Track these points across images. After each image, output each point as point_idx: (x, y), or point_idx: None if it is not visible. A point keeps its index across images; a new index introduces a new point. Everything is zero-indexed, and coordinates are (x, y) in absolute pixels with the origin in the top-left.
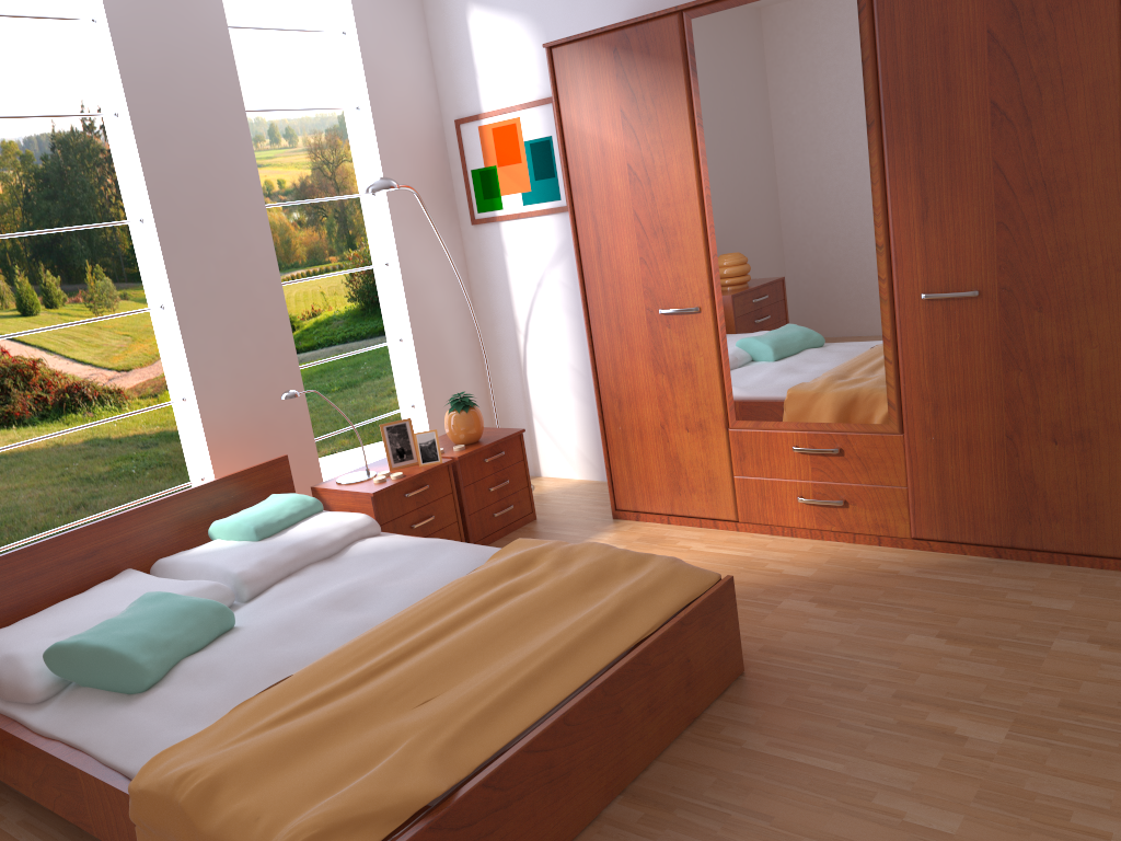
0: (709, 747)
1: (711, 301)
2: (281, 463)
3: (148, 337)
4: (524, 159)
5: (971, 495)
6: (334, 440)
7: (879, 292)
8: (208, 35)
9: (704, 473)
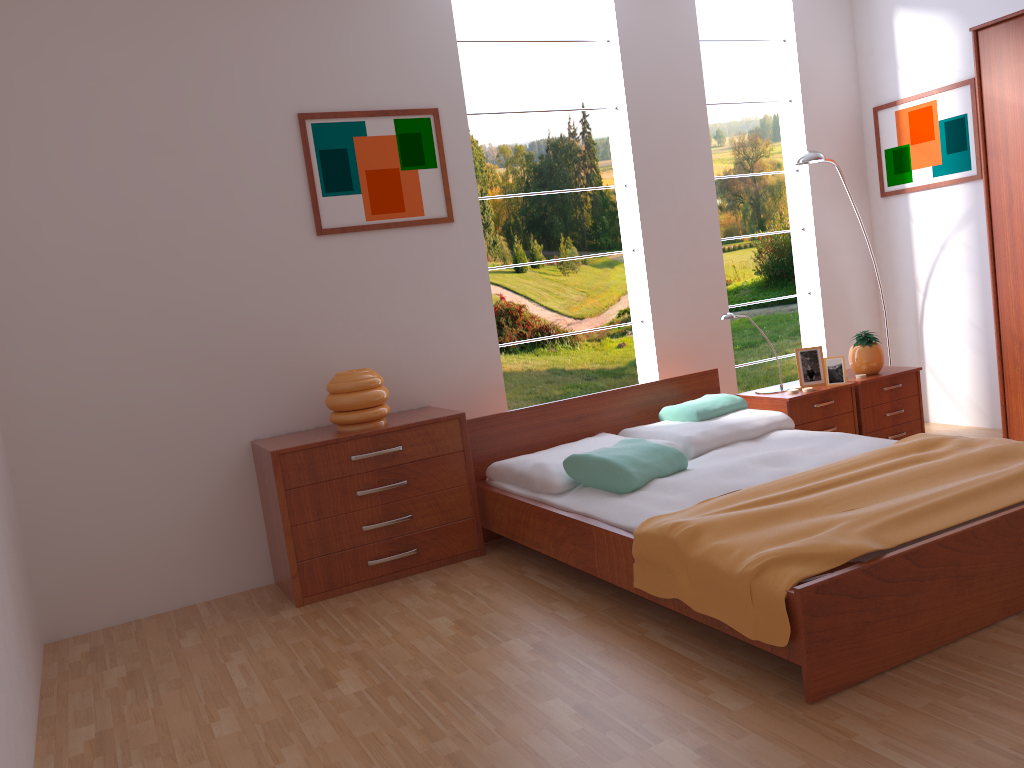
0: None
1: None
2: (712, 374)
3: (597, 294)
4: (937, 136)
5: None
6: None
7: None
8: (684, 47)
9: None
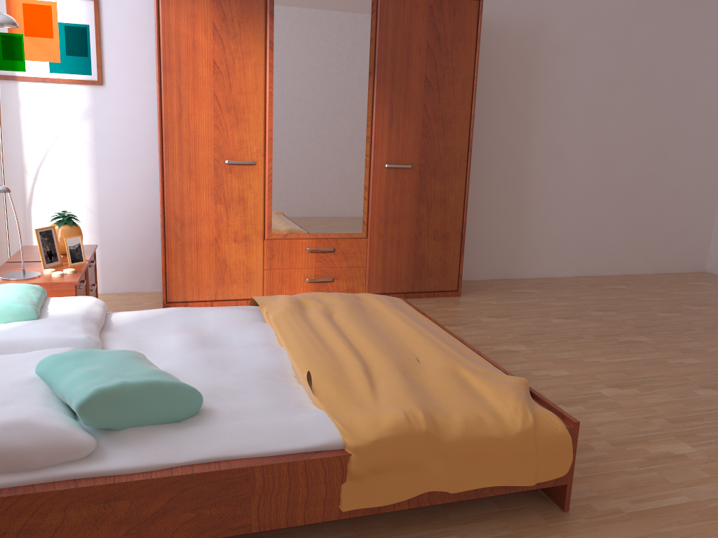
0: None
1: (263, 158)
2: None
3: None
4: (57, 36)
5: (397, 268)
6: None
7: (364, 162)
8: None
9: (244, 269)
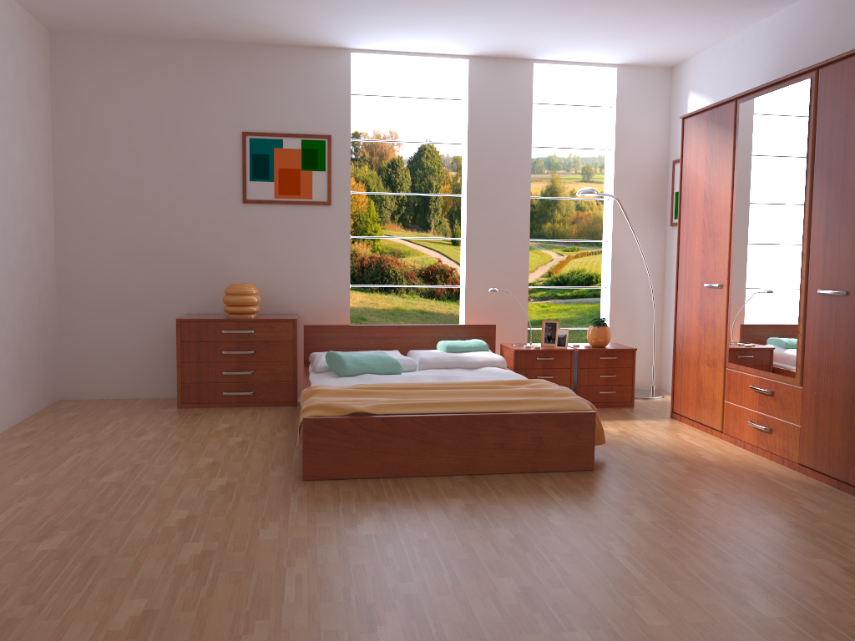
0: (526, 479)
1: (727, 281)
2: (491, 328)
3: None
4: None
5: (829, 438)
6: None
7: (800, 286)
8: (520, 107)
9: (711, 395)
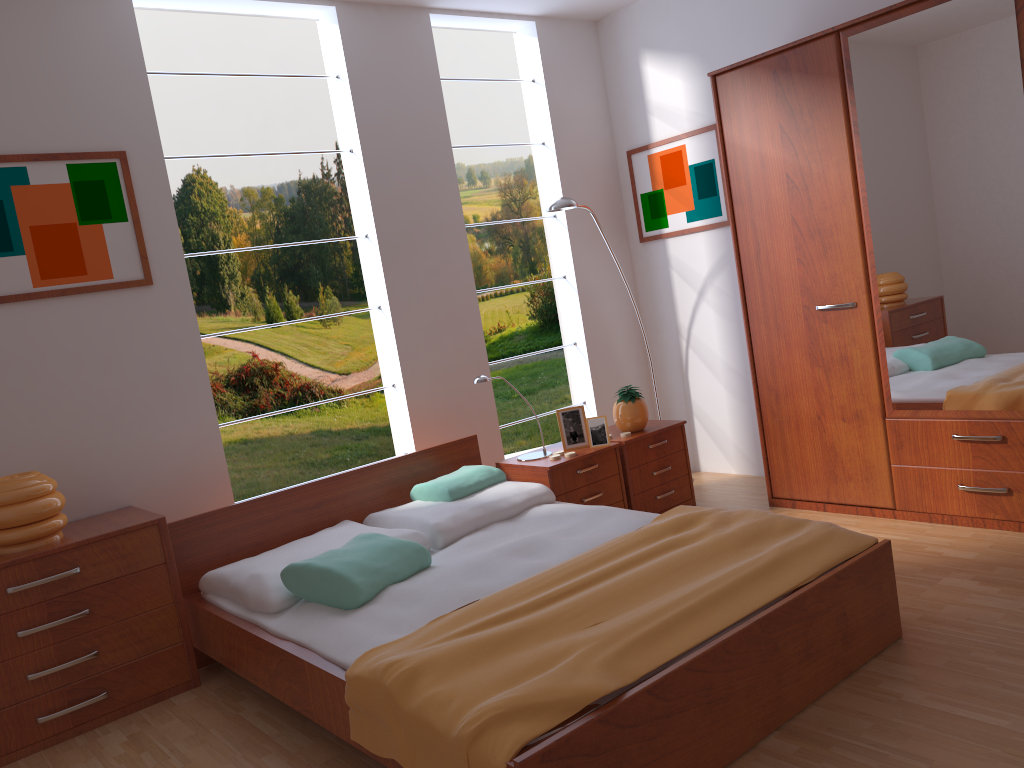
0: (866, 697)
1: (867, 296)
2: (471, 441)
3: (364, 347)
4: (689, 181)
5: None
6: (513, 441)
7: None
8: (424, 85)
9: (860, 462)
